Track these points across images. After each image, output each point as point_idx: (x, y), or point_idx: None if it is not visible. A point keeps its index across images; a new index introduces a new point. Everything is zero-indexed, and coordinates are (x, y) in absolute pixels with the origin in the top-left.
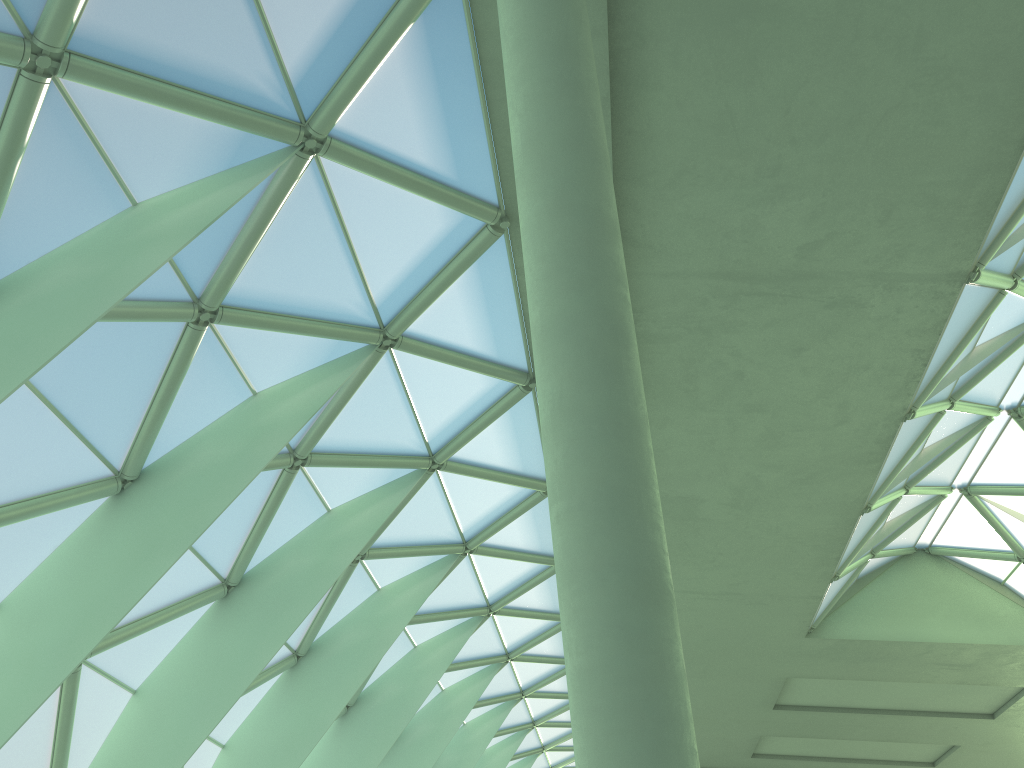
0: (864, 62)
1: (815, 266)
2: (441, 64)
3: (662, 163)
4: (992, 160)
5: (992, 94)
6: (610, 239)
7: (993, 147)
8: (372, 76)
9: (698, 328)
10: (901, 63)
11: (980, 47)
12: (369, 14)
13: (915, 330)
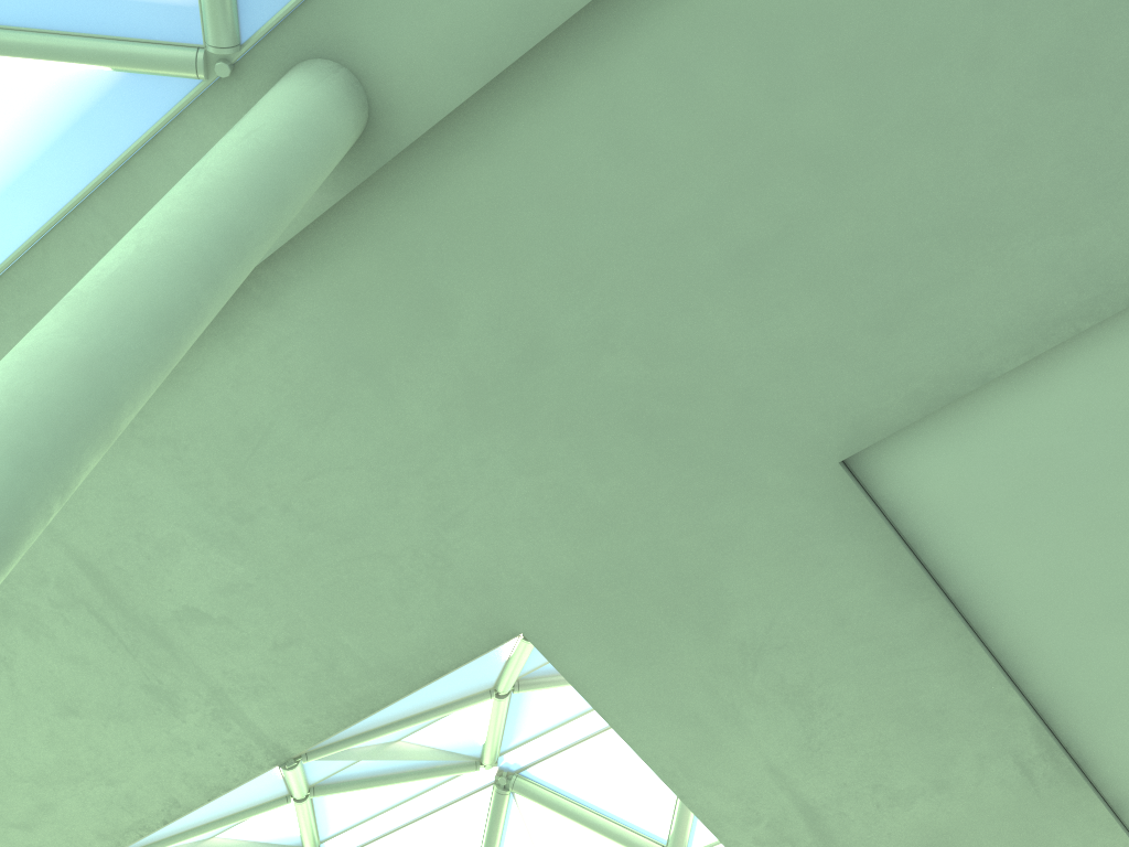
0: (403, 497)
1: (180, 637)
2: (88, 127)
3: (164, 416)
4: (405, 669)
5: (456, 613)
6: (99, 444)
7: (416, 658)
8: (12, 60)
9: (3, 603)
10: (425, 525)
11: (484, 568)
12: (83, 17)
13: (194, 778)
